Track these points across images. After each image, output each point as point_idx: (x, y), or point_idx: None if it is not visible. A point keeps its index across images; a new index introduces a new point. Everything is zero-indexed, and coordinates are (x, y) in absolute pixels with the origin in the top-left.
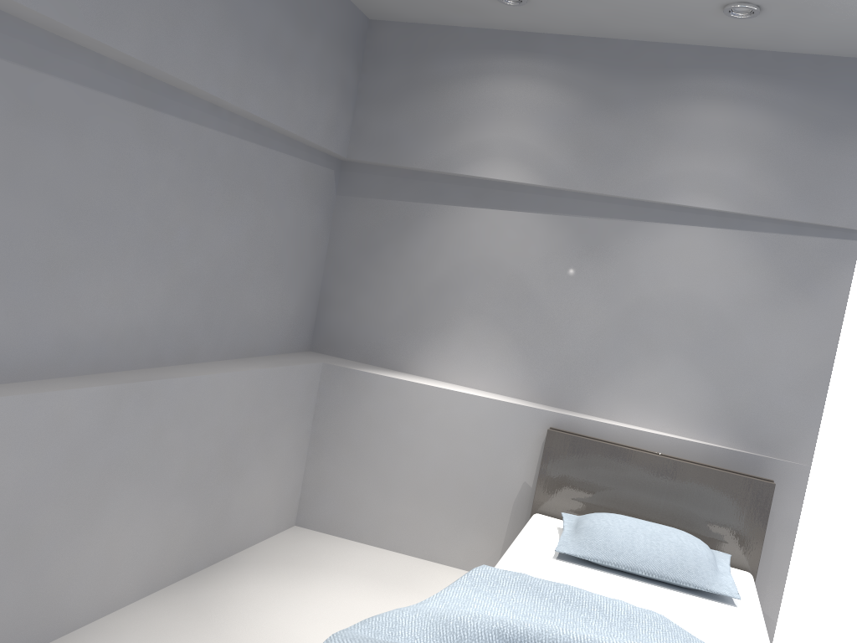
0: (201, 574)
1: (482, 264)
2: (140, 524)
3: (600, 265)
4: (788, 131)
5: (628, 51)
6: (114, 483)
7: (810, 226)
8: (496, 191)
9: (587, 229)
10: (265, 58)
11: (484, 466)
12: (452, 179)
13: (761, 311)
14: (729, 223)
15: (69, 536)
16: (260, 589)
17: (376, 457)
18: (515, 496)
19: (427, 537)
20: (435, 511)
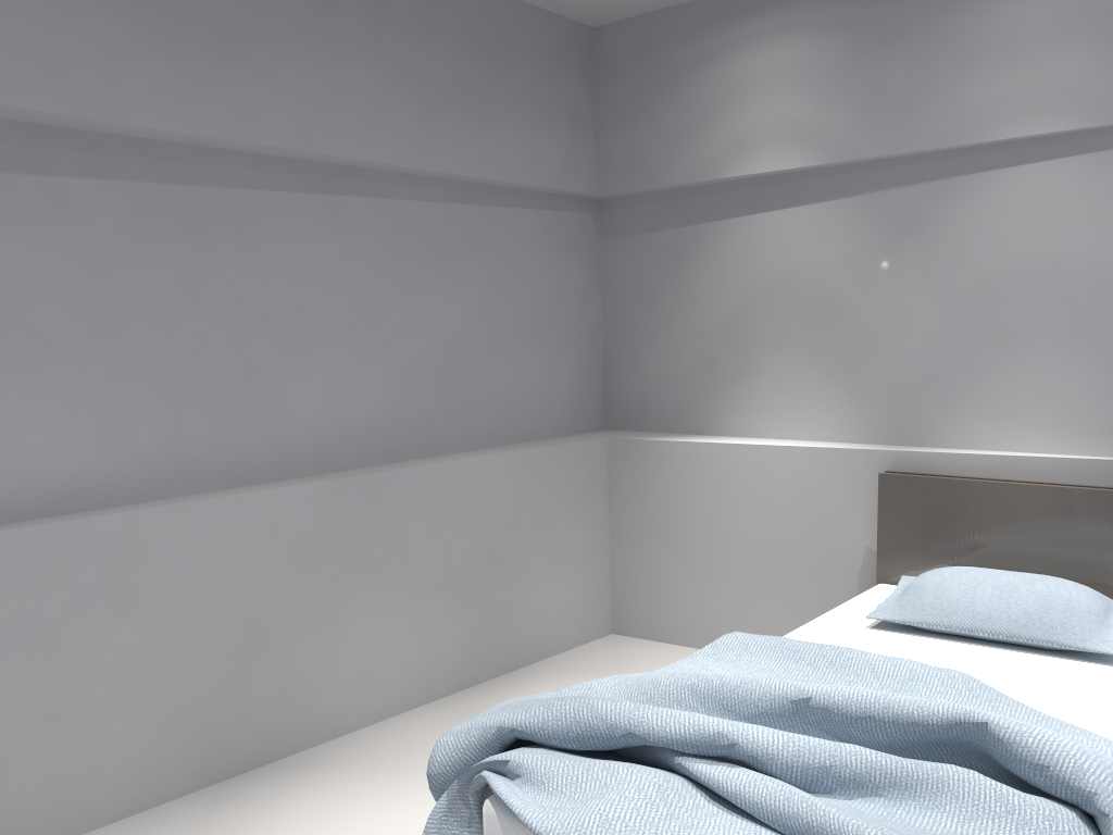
0: (485, 685)
1: (774, 283)
2: (395, 627)
3: (920, 248)
4: None
5: None
6: (353, 583)
7: None
8: (774, 187)
9: (895, 205)
10: (449, 108)
11: (812, 534)
12: (721, 187)
13: None
14: (1087, 146)
15: (313, 637)
16: None
17: (684, 541)
18: (858, 567)
19: (761, 632)
20: (764, 599)
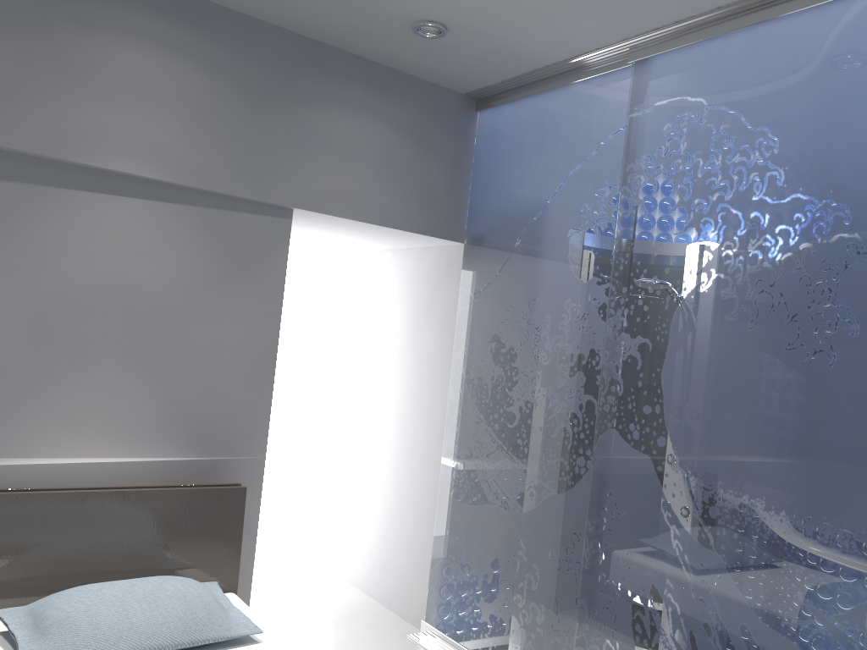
0: None
1: None
2: None
3: None
4: (220, 93)
5: None
6: None
7: (246, 202)
8: None
9: None
10: None
11: None
12: None
13: (205, 297)
14: (162, 195)
15: None
16: None
17: None
18: None
19: None
20: None
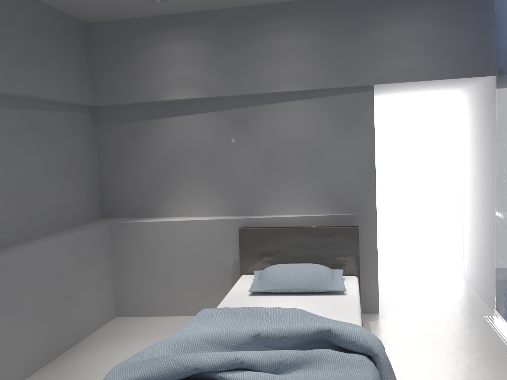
0: (61, 357)
1: (185, 147)
2: (12, 338)
3: (247, 133)
4: (324, 40)
5: (233, 14)
6: None
7: (347, 88)
8: (182, 105)
9: (236, 115)
10: (22, 60)
11: (211, 257)
12: (157, 104)
13: (333, 138)
14: (307, 96)
15: None
16: (96, 356)
17: (151, 267)
18: (231, 269)
19: (190, 303)
20: (191, 288)
